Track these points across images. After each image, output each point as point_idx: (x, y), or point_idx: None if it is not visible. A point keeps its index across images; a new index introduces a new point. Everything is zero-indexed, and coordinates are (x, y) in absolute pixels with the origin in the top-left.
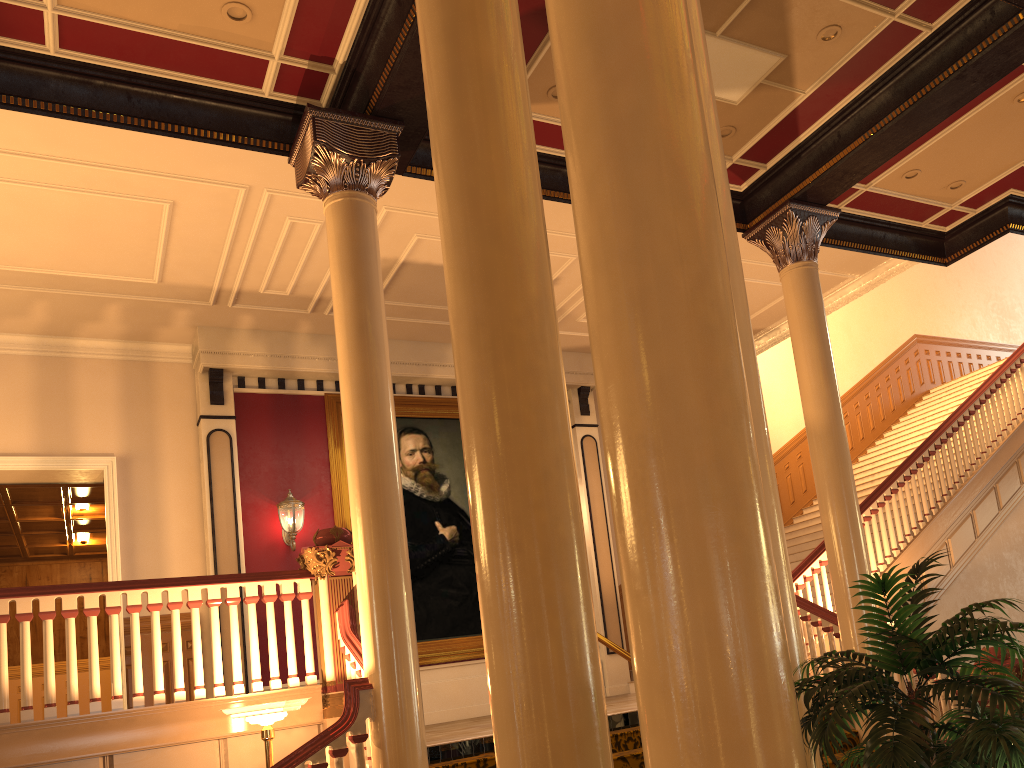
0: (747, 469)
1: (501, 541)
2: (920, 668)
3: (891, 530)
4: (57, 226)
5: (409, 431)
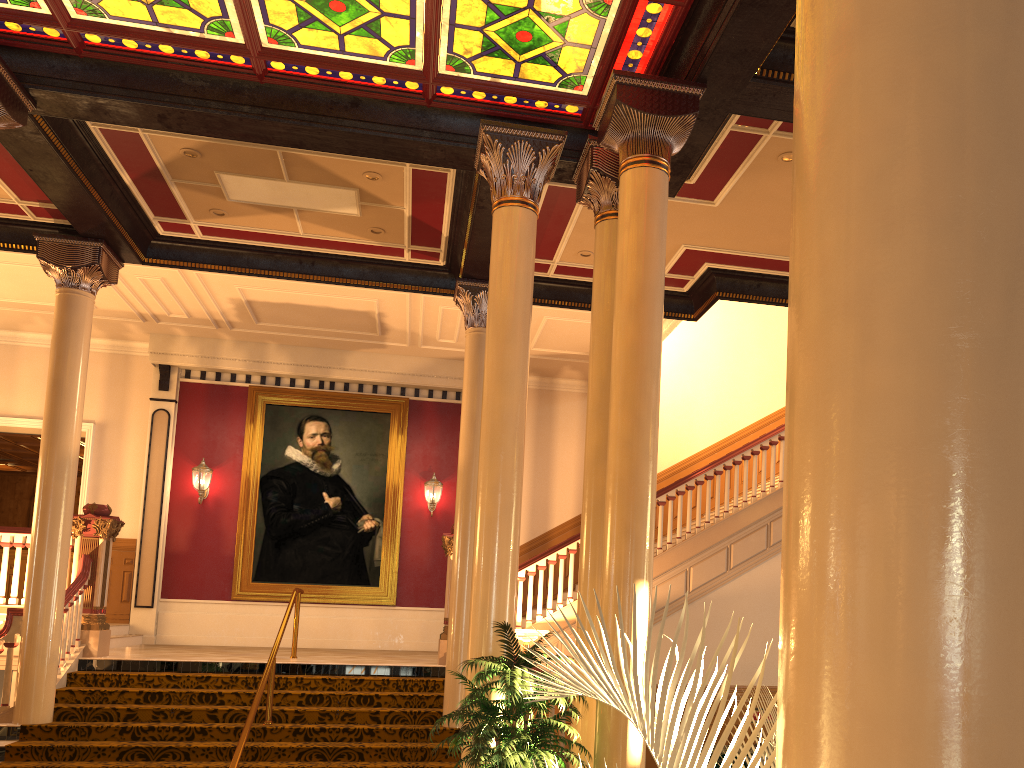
0: None
1: None
2: None
3: None
4: (1, 278)
5: (314, 418)
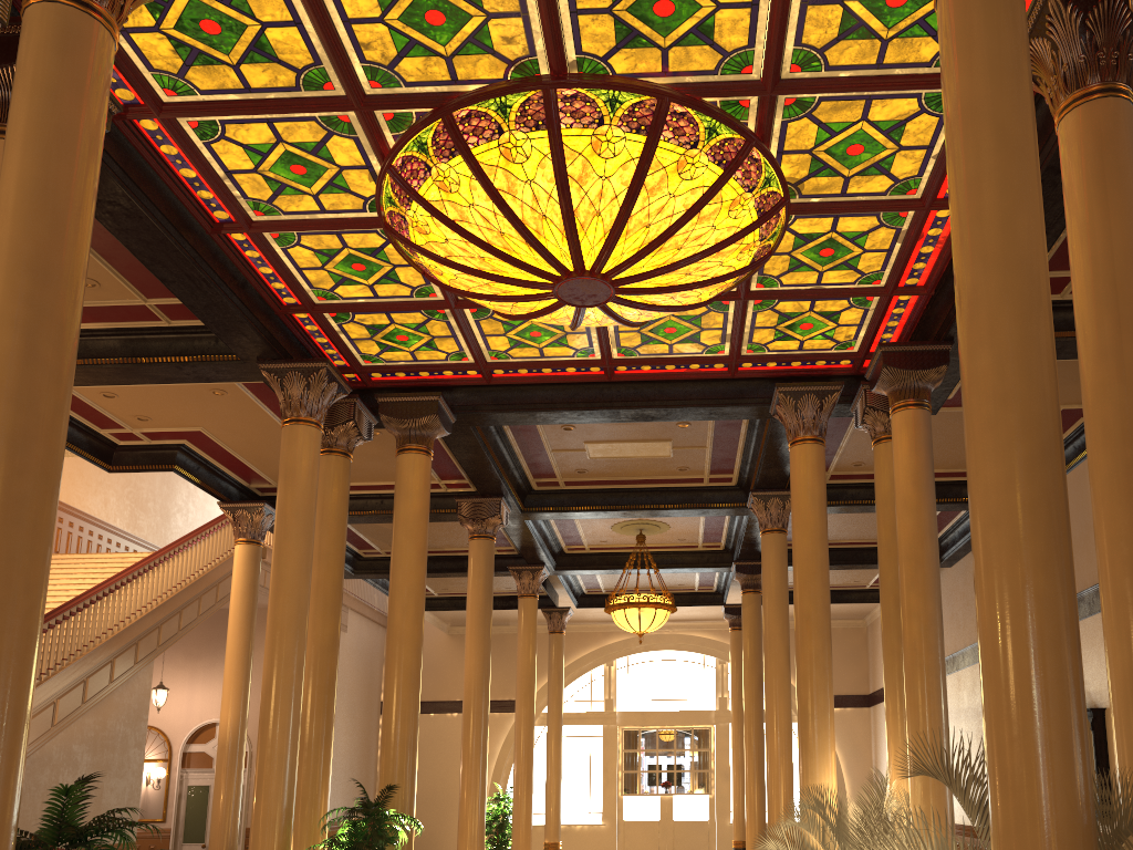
0: (28, 718)
1: None
2: (70, 843)
3: None
4: None
5: None
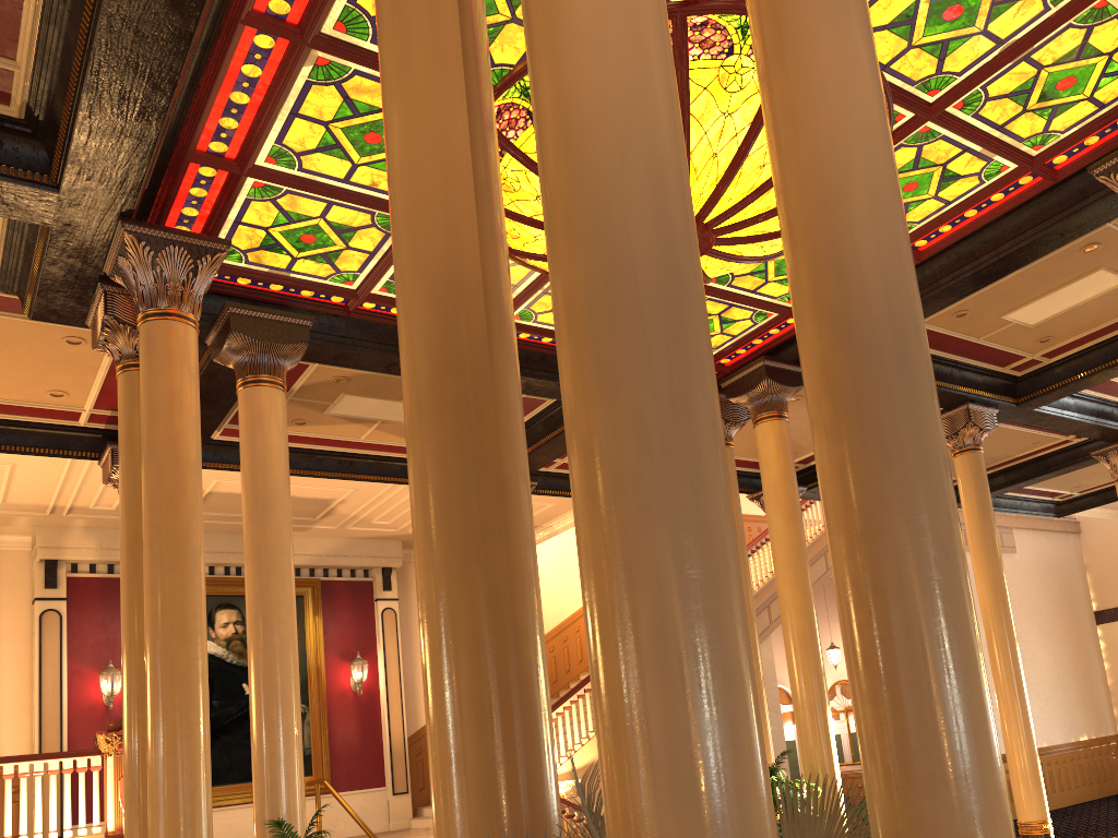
0: (194, 788)
1: (132, 795)
2: None
3: None
4: None
5: (224, 607)
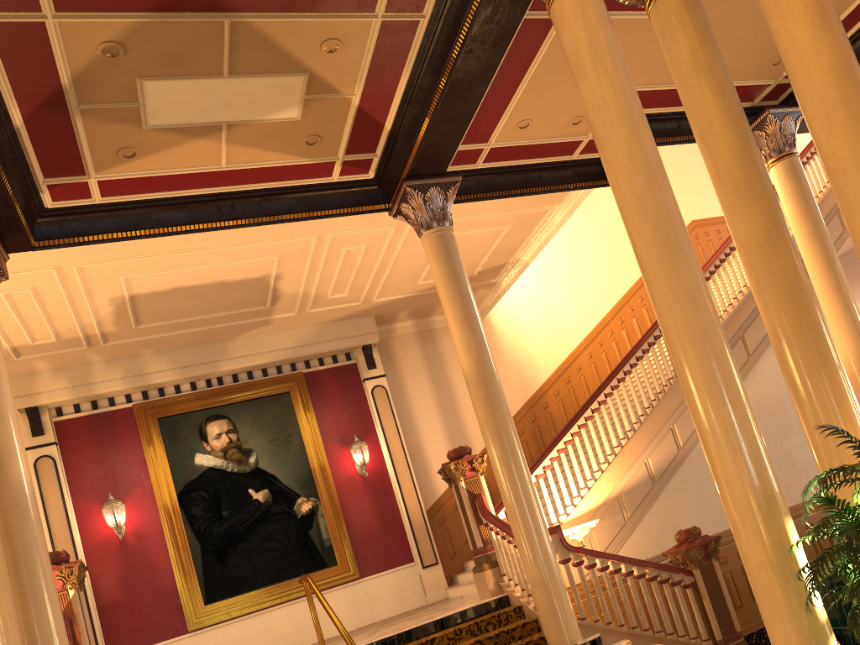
0: None
1: None
2: None
3: (610, 430)
4: None
5: (213, 419)
